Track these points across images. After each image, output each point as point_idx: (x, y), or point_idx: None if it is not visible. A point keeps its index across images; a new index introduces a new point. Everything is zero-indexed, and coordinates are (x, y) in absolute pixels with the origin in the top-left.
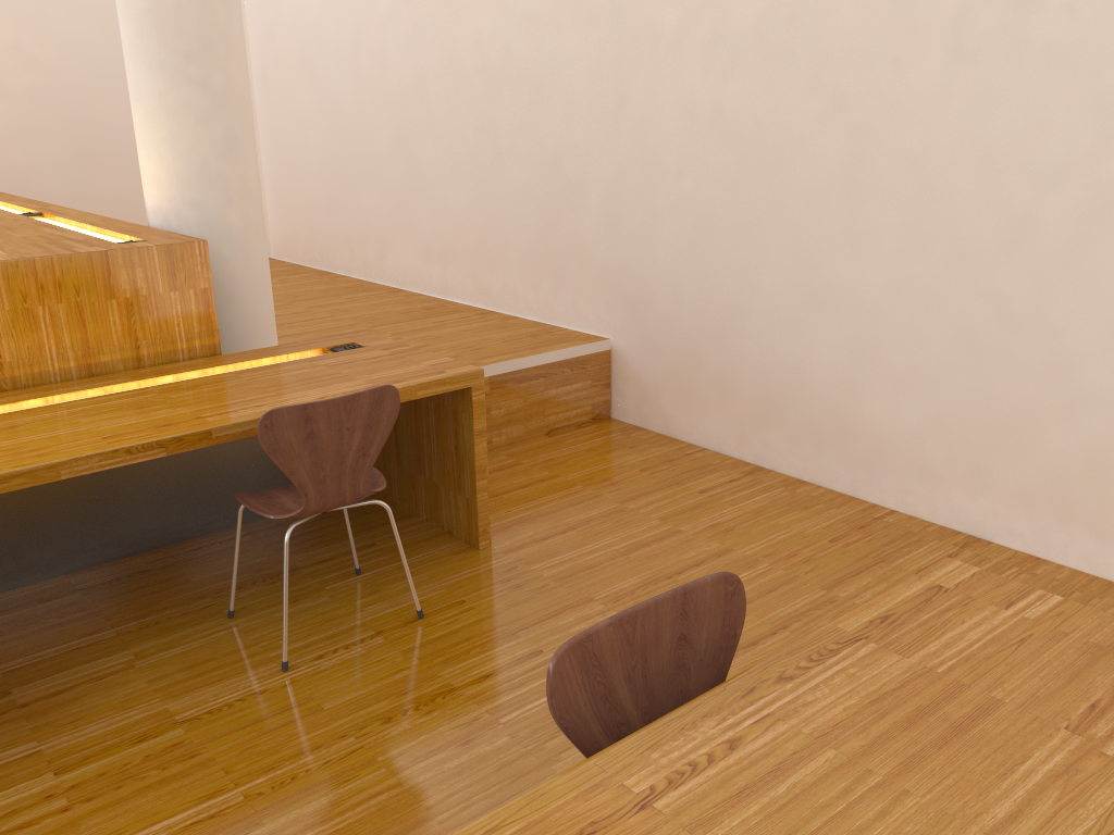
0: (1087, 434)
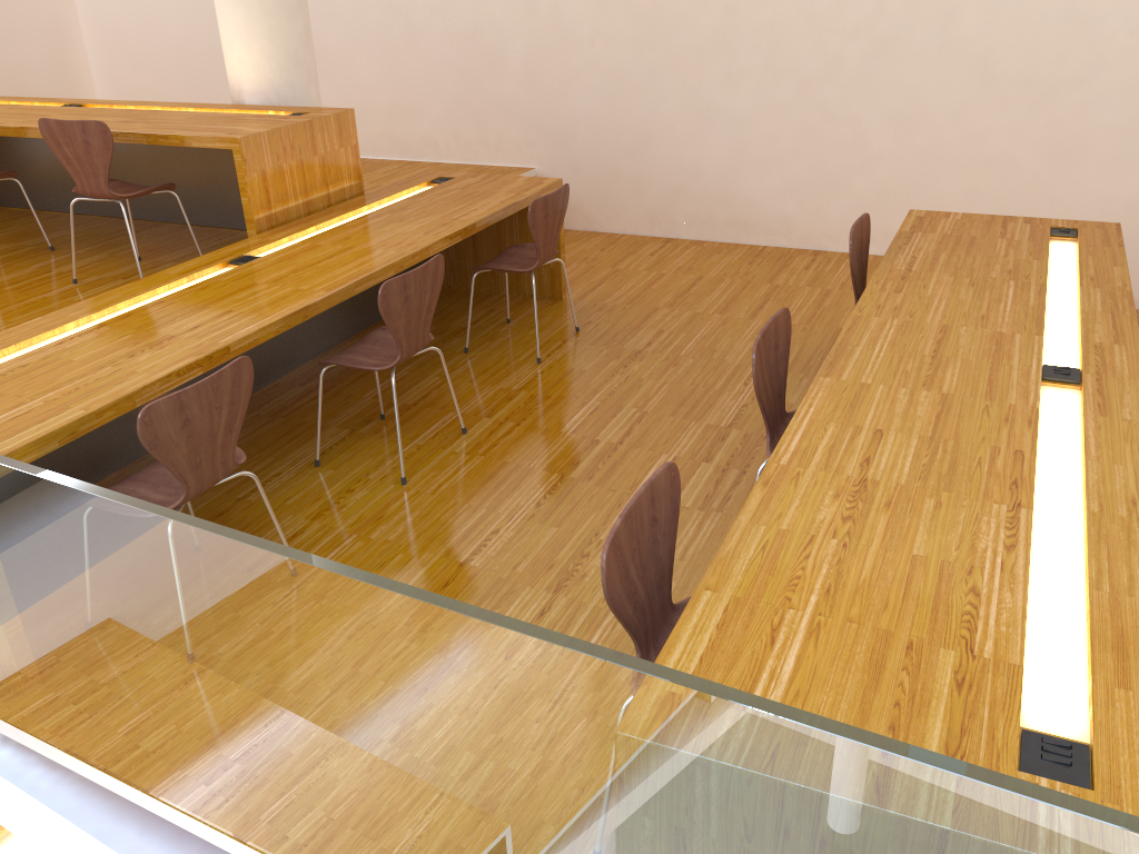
0: (876, 177)
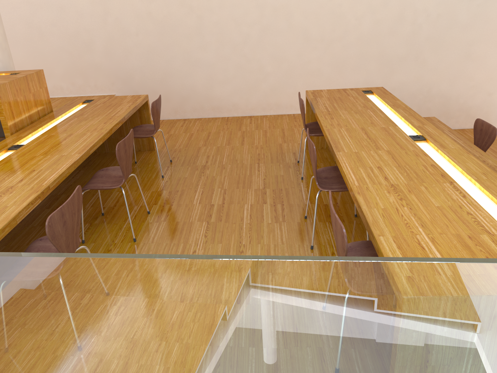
0: (270, 83)
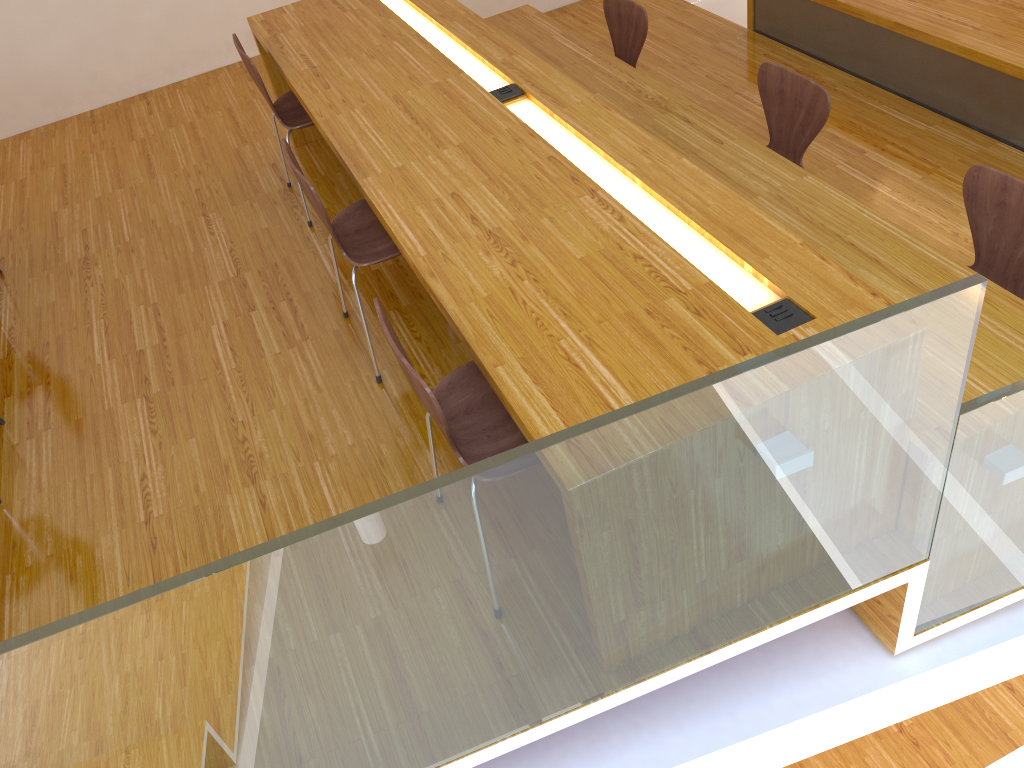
0: (158, 4)
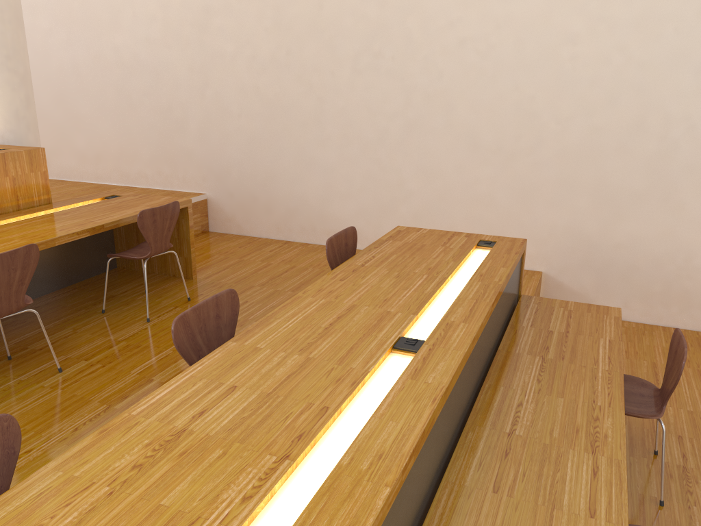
0: (412, 206)
